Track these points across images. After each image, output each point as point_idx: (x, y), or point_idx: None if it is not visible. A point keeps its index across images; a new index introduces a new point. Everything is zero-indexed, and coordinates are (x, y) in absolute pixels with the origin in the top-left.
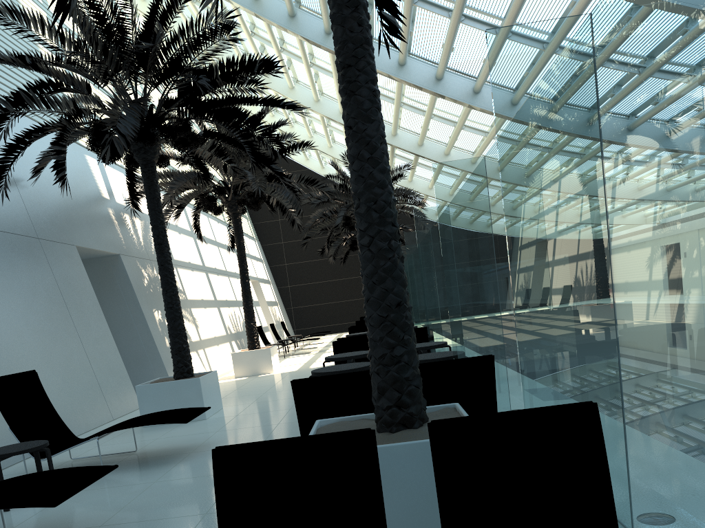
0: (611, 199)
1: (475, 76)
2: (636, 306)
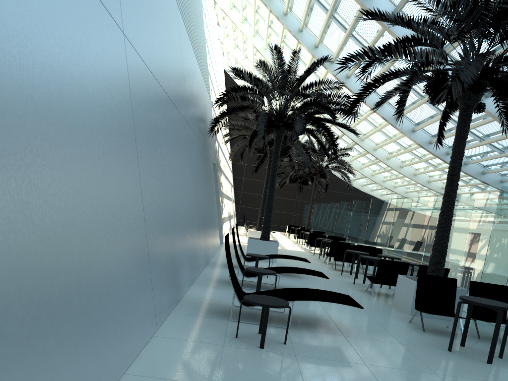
0: None
1: (415, 123)
2: None
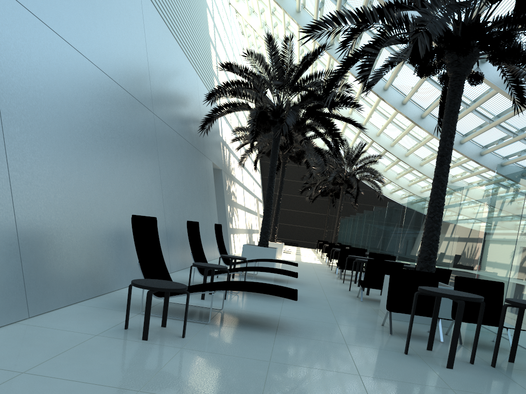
0: (521, 226)
1: None
2: (521, 260)
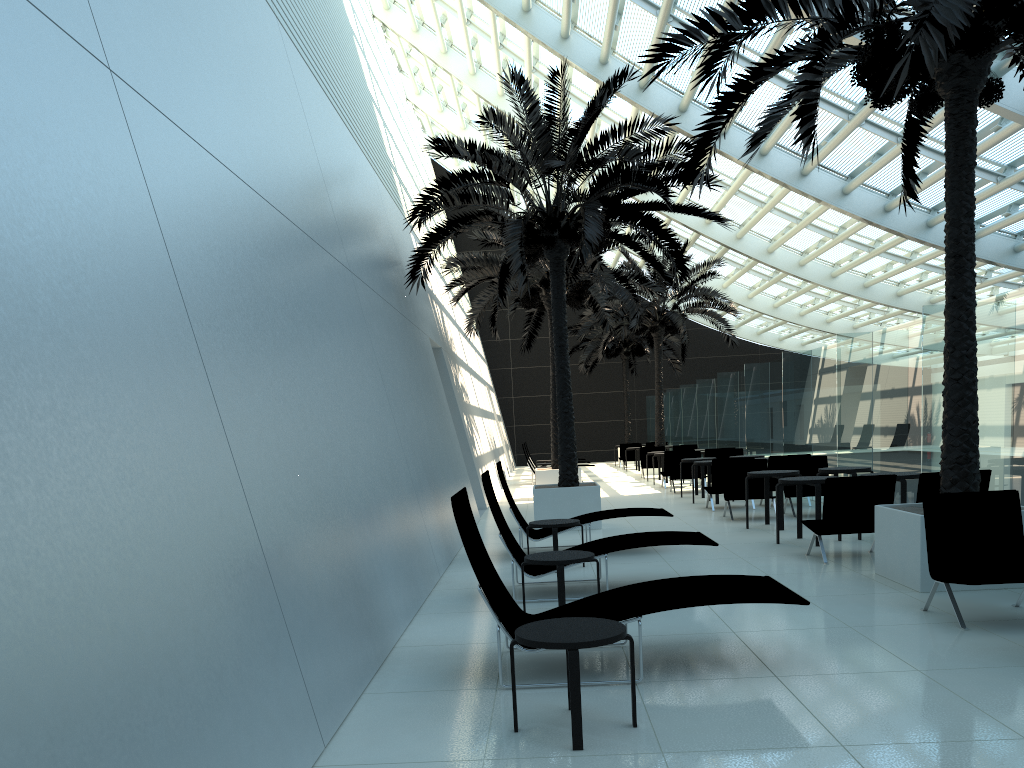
0: None
1: (845, 175)
2: None
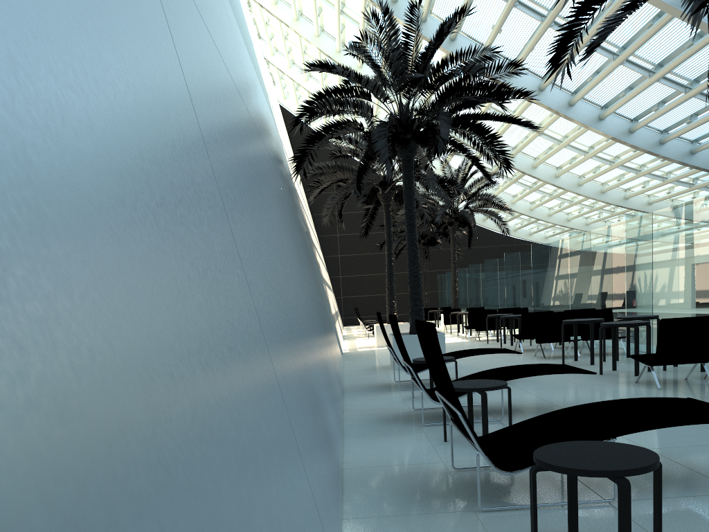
0: None
1: (601, 105)
2: None
